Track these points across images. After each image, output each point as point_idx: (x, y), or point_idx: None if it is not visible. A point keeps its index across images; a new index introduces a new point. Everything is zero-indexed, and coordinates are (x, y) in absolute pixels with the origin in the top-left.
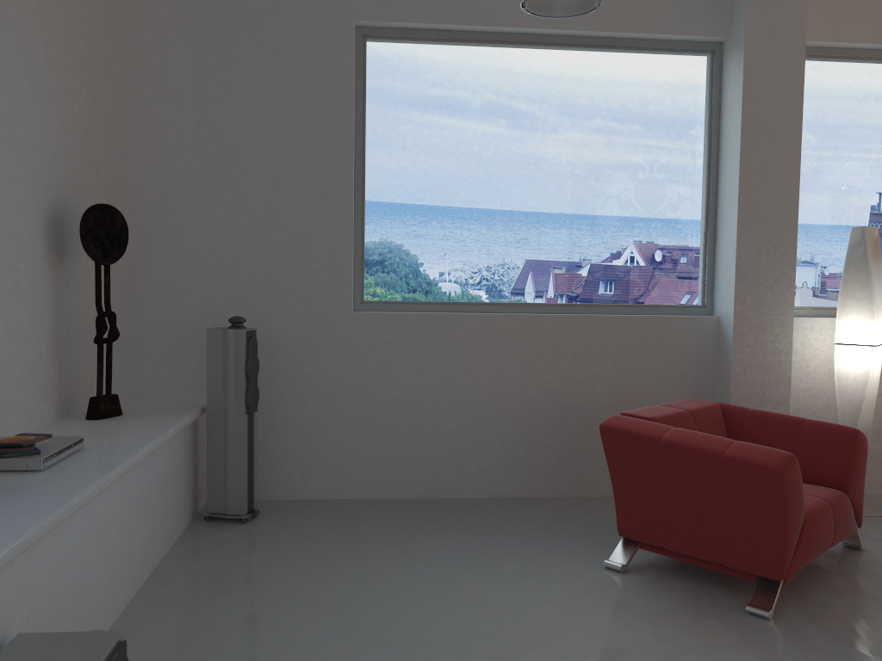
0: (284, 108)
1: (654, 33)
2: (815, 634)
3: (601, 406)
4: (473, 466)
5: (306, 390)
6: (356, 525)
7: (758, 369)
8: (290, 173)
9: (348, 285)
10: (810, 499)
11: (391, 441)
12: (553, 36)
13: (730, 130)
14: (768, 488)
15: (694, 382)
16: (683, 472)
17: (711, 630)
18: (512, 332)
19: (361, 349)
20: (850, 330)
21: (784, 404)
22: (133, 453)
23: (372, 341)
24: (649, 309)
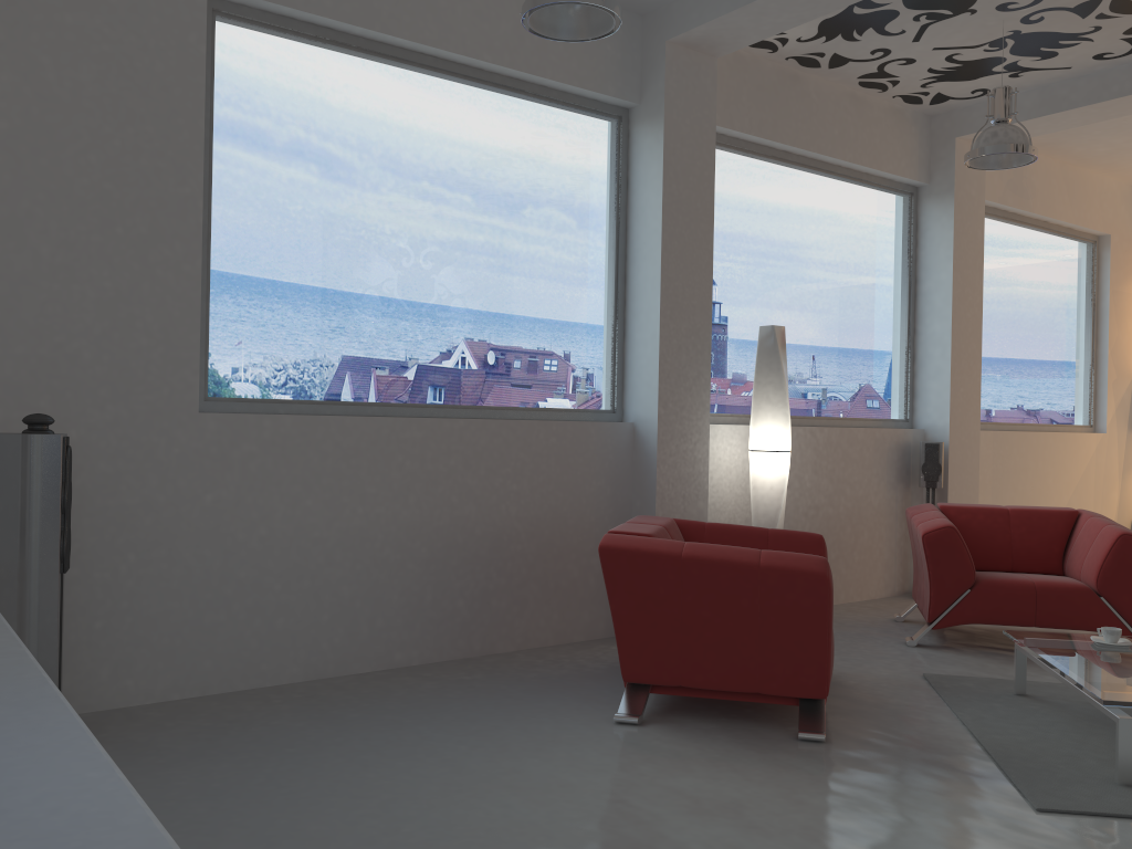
0: (94, 94)
1: (569, 83)
2: (875, 747)
3: (517, 535)
4: (366, 627)
5: (123, 534)
6: (245, 729)
7: (680, 481)
8: (102, 195)
9: (192, 372)
10: None
11: (254, 604)
12: (457, 64)
13: (646, 209)
14: (813, 596)
15: (611, 500)
16: (711, 592)
17: (790, 763)
18: (416, 442)
19: (211, 469)
20: (766, 435)
21: (703, 520)
22: (8, 634)
23: (228, 456)
24: (562, 413)
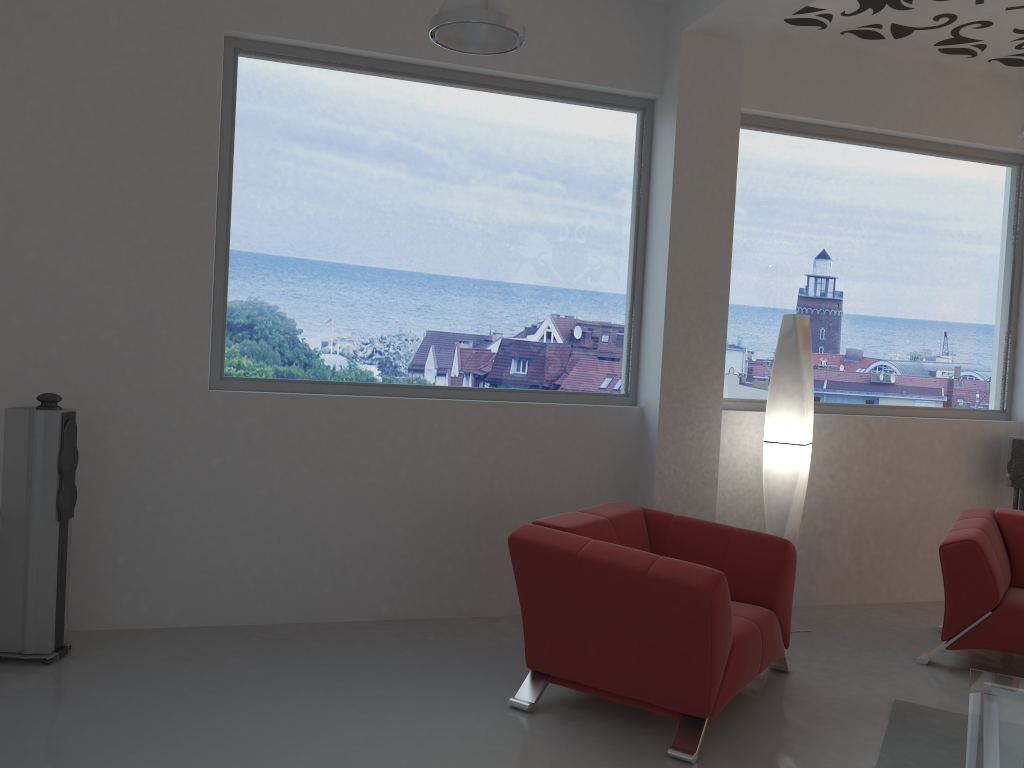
0: (126, 130)
1: (580, 82)
2: None
3: (510, 509)
4: (355, 582)
5: (142, 488)
6: (202, 662)
7: (684, 468)
8: (131, 212)
9: (204, 356)
10: (737, 621)
11: (253, 553)
12: (466, 74)
13: (660, 199)
14: (695, 612)
15: (615, 482)
16: (602, 593)
17: None
18: (409, 420)
19: (218, 438)
20: (780, 426)
21: (710, 508)
22: None
23: (233, 427)
24: (568, 396)
